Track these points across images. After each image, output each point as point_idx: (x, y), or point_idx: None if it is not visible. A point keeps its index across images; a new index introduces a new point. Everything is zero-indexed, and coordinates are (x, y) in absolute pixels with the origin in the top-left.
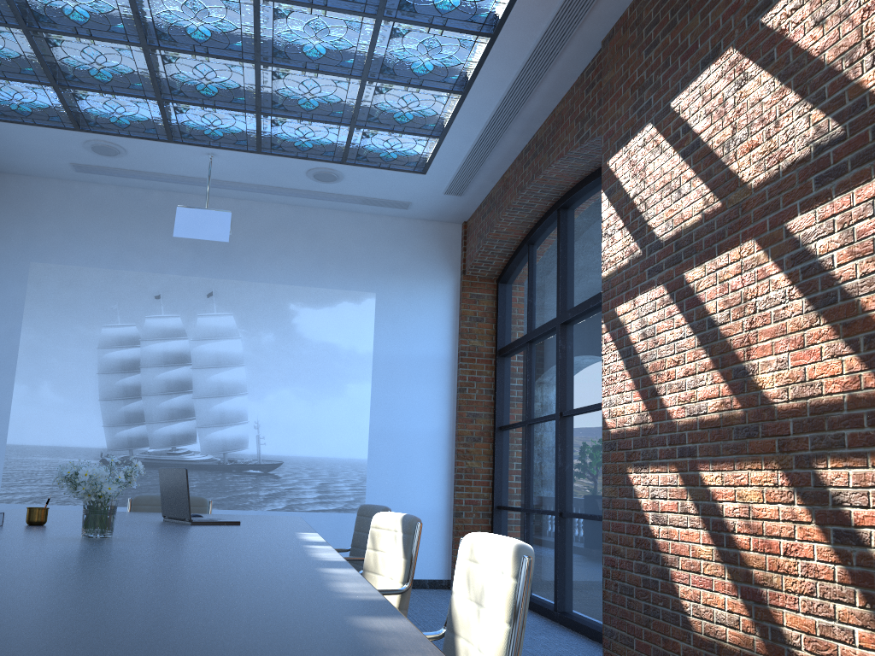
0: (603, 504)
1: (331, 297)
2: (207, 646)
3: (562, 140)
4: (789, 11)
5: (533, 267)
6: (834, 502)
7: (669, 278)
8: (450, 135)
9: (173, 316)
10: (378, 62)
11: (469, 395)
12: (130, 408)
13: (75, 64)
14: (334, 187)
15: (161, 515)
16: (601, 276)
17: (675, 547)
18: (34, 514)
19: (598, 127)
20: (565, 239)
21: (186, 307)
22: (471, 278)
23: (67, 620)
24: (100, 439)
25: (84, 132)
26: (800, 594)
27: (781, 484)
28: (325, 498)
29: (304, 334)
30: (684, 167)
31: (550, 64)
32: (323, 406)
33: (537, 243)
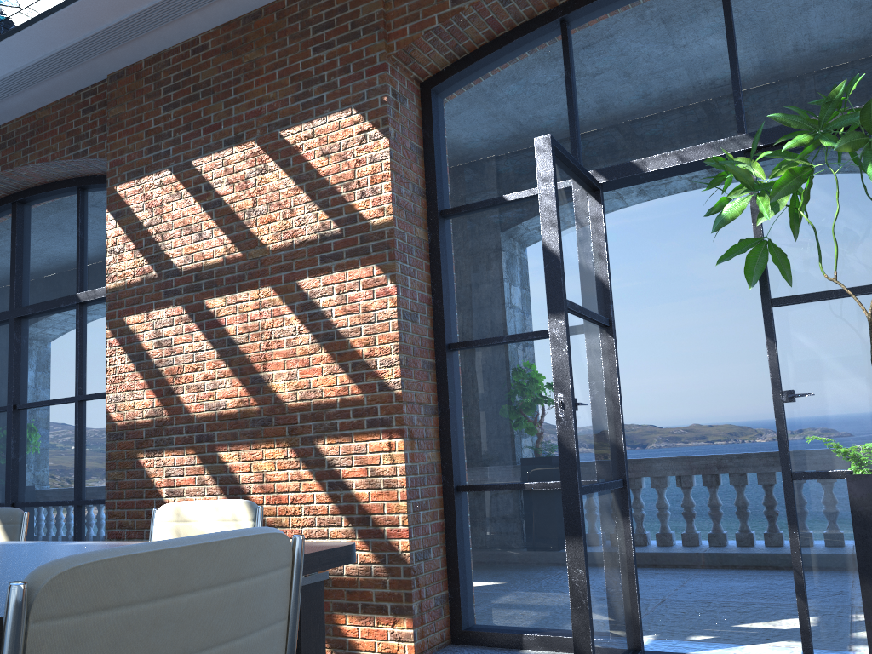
0: (107, 487)
1: None
2: None
3: (47, 146)
4: (303, 137)
5: None
6: (329, 465)
7: (188, 301)
8: None
9: None
10: None
11: None
12: None
13: None
14: None
15: None
16: (106, 287)
17: None
18: None
19: (101, 150)
20: (21, 233)
21: None
22: None
23: None
24: None
25: None
26: (303, 526)
27: (290, 456)
28: None
29: None
30: (205, 217)
31: (50, 76)
32: None
33: None
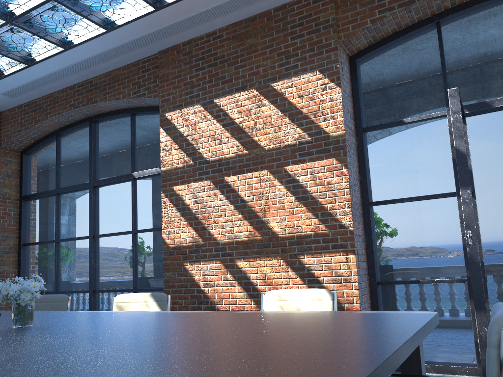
0: (164, 281)
1: None
2: (387, 318)
3: (119, 90)
4: (285, 86)
5: (60, 150)
6: (307, 269)
7: (214, 178)
8: (38, 66)
9: None
10: (28, 17)
11: (3, 224)
12: None
13: None
14: None
15: None
16: (161, 169)
17: (220, 295)
18: None
19: (154, 93)
20: (95, 139)
21: None
22: (4, 149)
23: (330, 324)
24: None
25: None
26: None
27: (282, 265)
28: None
29: None
30: (224, 131)
31: (127, 52)
32: None
33: (63, 136)
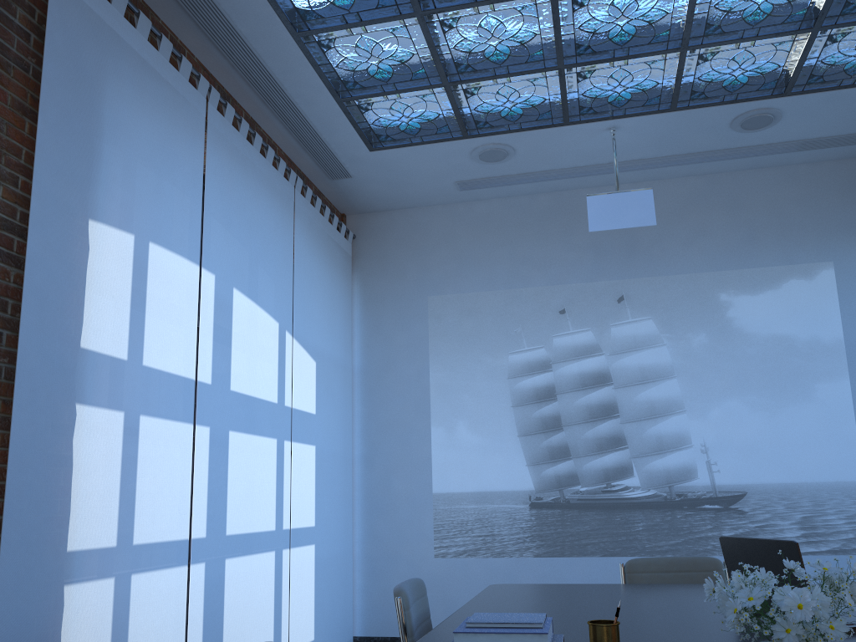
0: None
1: (771, 277)
2: None
3: None
4: None
5: None
6: None
7: None
8: None
9: (582, 331)
10: None
11: None
12: (552, 442)
13: (470, 47)
14: (764, 135)
15: (691, 594)
16: None
17: None
18: (603, 635)
19: None
20: None
21: (596, 317)
22: None
23: None
24: (525, 480)
25: (472, 139)
26: None
27: None
28: (813, 536)
29: (745, 328)
30: None
31: None
32: (787, 416)
33: None
